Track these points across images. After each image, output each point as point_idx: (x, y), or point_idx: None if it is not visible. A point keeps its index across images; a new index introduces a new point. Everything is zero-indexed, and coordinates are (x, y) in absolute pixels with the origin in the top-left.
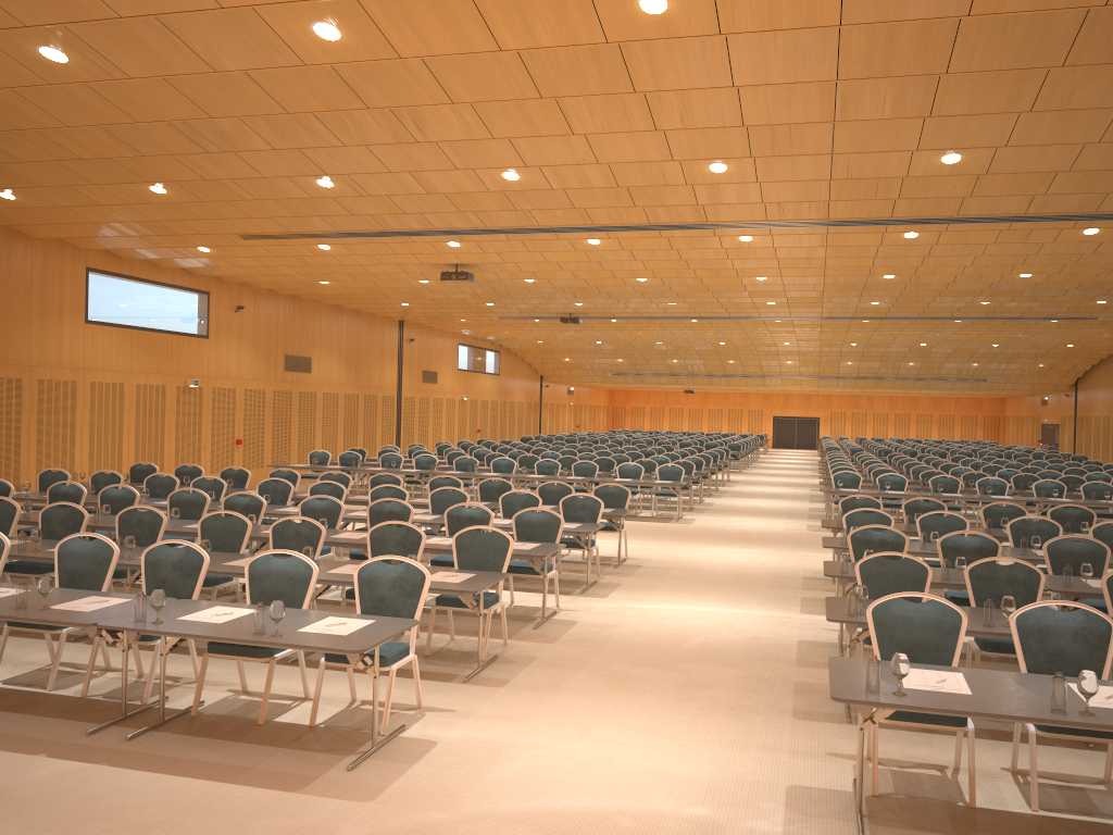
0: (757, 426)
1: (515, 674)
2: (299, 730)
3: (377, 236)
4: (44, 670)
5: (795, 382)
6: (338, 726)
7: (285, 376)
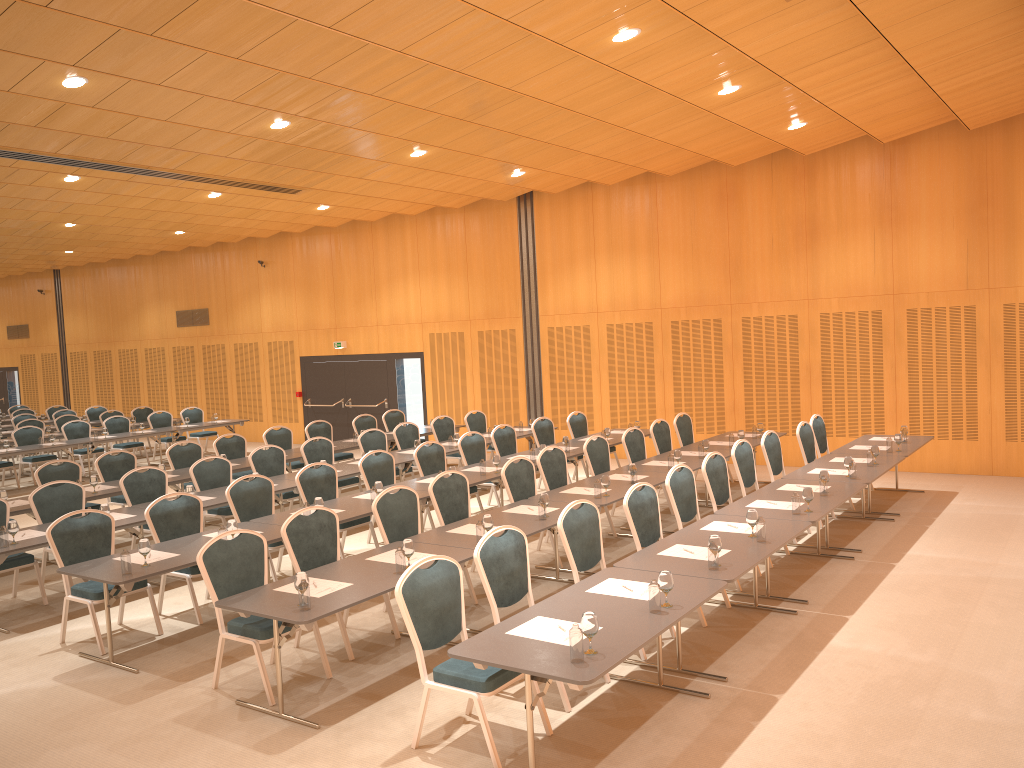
0: None
1: None
2: None
3: None
4: None
5: None
6: None
7: None
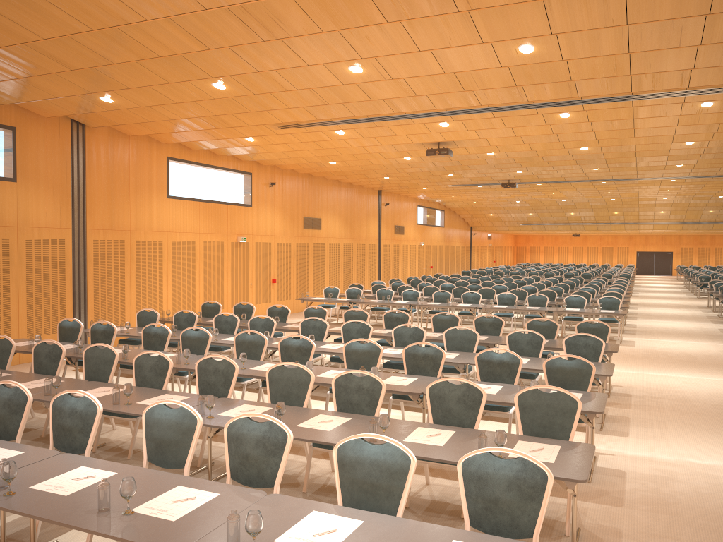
0: (624, 259)
1: None
2: None
3: (385, 120)
4: None
5: (663, 226)
6: None
7: (304, 232)
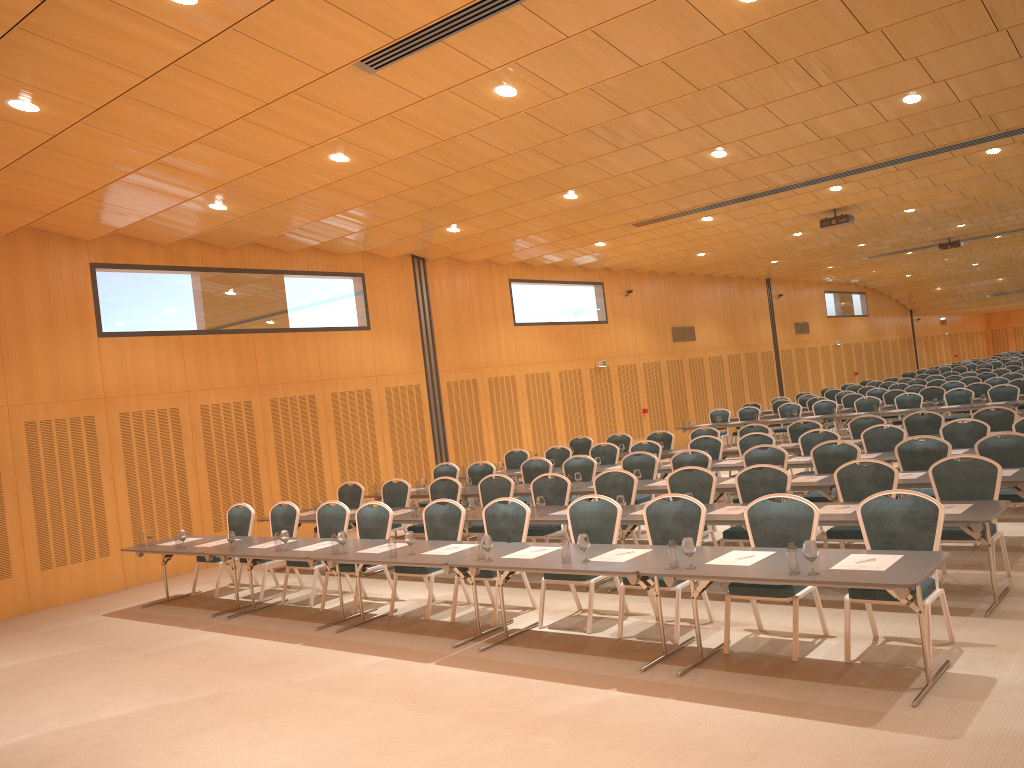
0: None
1: None
2: (836, 666)
3: (760, 197)
4: (574, 616)
5: None
6: (875, 663)
7: (674, 347)
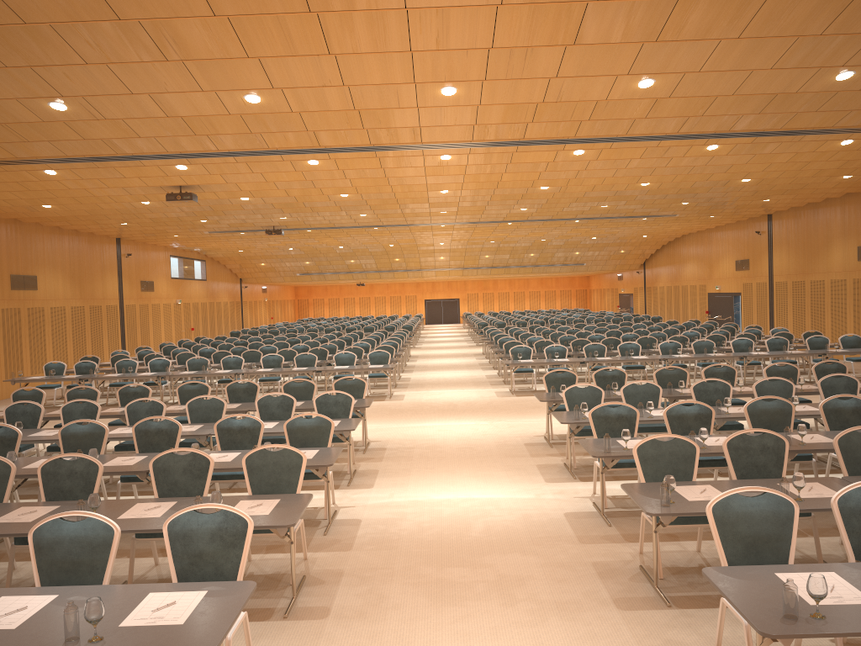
0: (413, 308)
1: (332, 597)
2: None
3: (107, 160)
4: None
5: (445, 273)
6: None
7: (12, 295)
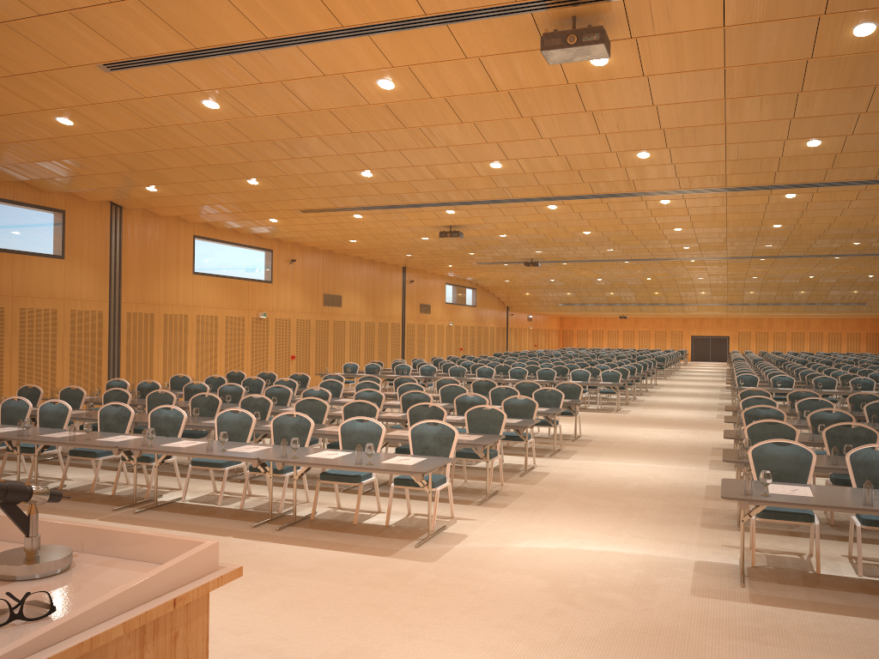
0: (678, 344)
1: (511, 501)
2: (379, 527)
3: (397, 208)
4: (210, 495)
5: (708, 308)
6: (403, 526)
7: (323, 309)
